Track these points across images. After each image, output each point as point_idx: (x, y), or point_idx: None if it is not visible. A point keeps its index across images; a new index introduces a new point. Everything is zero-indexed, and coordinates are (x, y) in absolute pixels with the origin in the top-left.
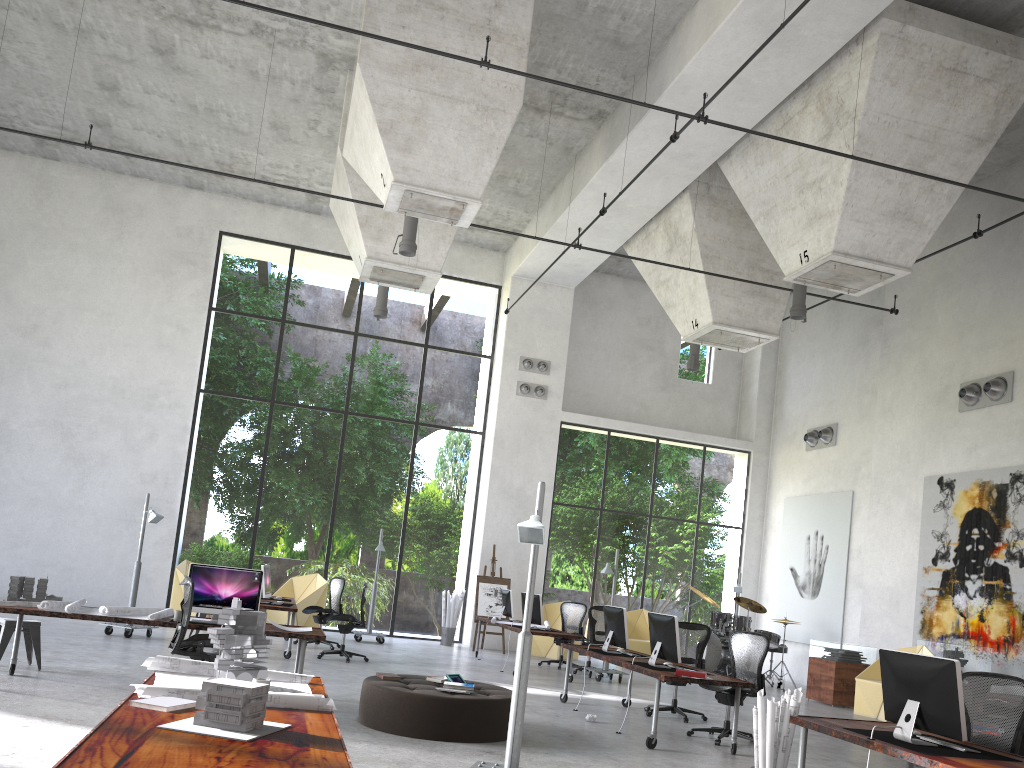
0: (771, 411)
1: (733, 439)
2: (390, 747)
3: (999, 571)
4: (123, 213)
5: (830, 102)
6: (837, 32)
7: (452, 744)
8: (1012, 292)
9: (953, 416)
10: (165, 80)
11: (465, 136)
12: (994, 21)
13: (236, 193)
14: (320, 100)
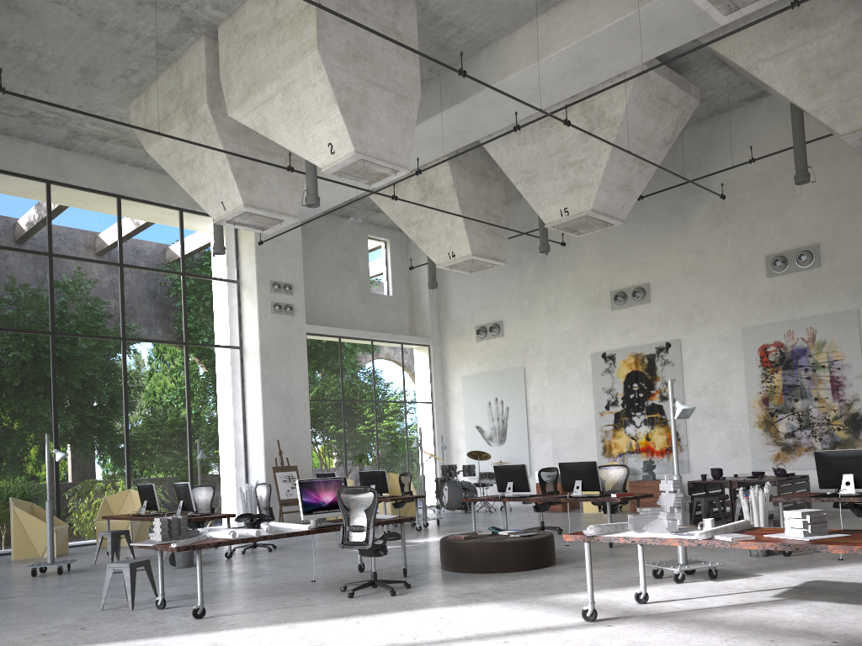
0: (439, 314)
1: (419, 337)
2: (539, 577)
3: (656, 408)
4: None
5: (592, 110)
6: (616, 68)
7: (549, 568)
8: (640, 233)
9: (607, 313)
10: None
11: (392, 117)
12: (670, 68)
13: None
14: (153, 54)
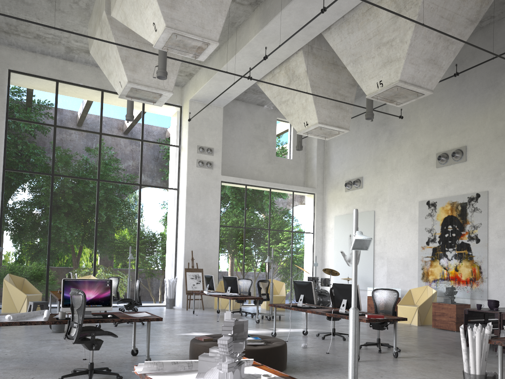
0: (323, 172)
1: (306, 187)
2: None
3: (465, 246)
4: None
5: None
6: None
7: None
8: (462, 106)
9: (433, 170)
10: None
11: (206, 1)
12: None
13: (18, 46)
14: None
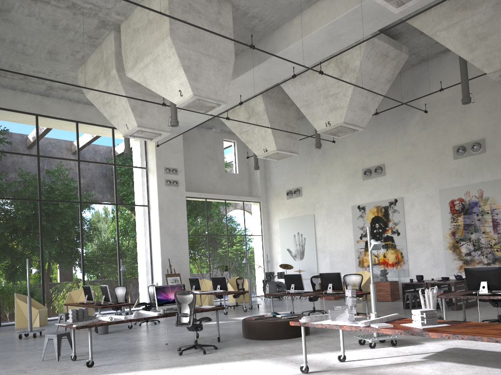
0: (265, 183)
1: (253, 197)
2: (294, 343)
3: (389, 238)
4: None
5: (342, 63)
6: (353, 38)
7: None
8: (379, 134)
9: (360, 182)
10: None
11: (217, 73)
12: (390, 36)
13: (0, 84)
14: (87, 42)
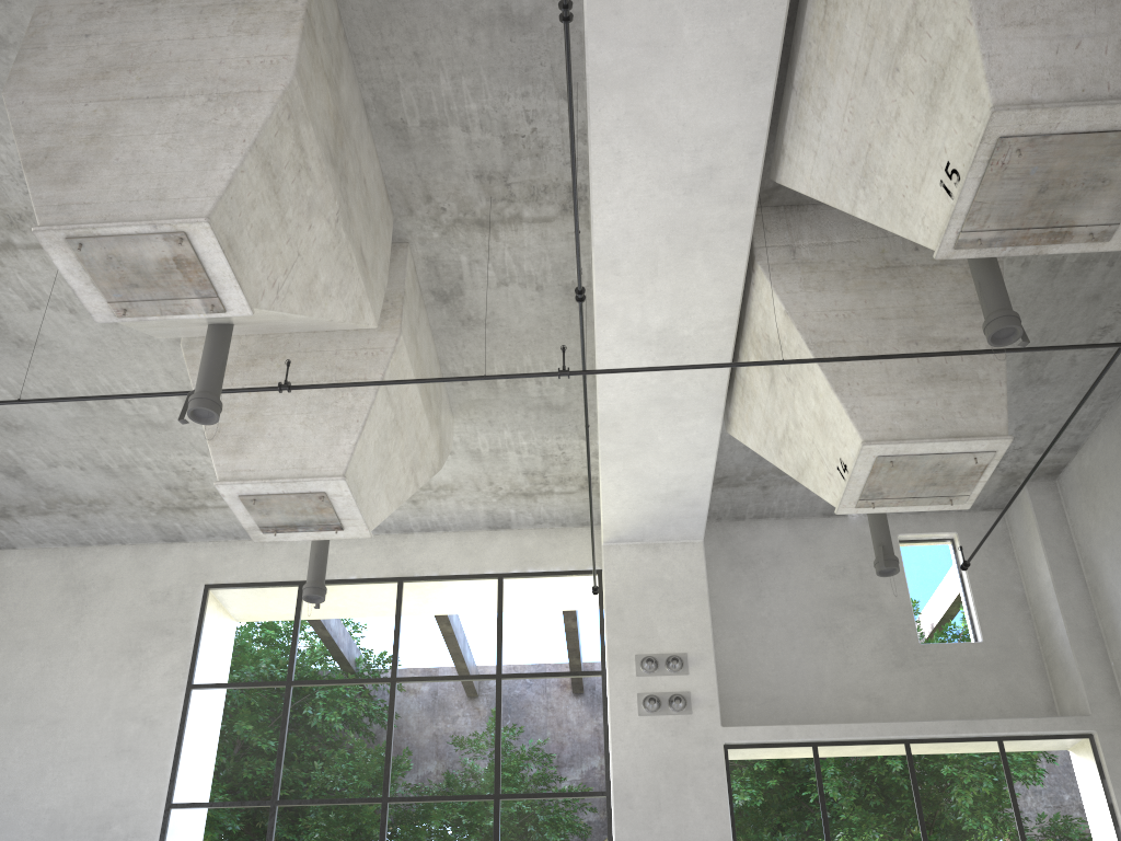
0: (1104, 656)
1: (1050, 717)
2: None
3: None
4: (86, 590)
5: None
6: None
7: None
8: None
9: None
10: (23, 368)
11: (183, 138)
12: None
13: (223, 532)
14: None
